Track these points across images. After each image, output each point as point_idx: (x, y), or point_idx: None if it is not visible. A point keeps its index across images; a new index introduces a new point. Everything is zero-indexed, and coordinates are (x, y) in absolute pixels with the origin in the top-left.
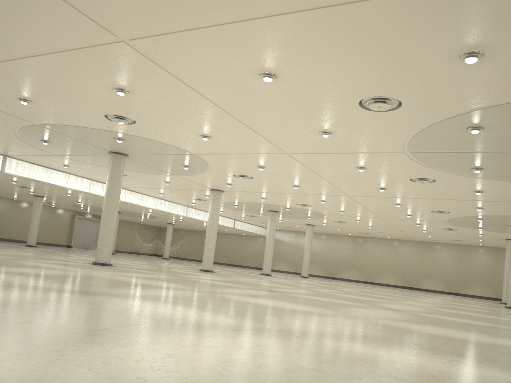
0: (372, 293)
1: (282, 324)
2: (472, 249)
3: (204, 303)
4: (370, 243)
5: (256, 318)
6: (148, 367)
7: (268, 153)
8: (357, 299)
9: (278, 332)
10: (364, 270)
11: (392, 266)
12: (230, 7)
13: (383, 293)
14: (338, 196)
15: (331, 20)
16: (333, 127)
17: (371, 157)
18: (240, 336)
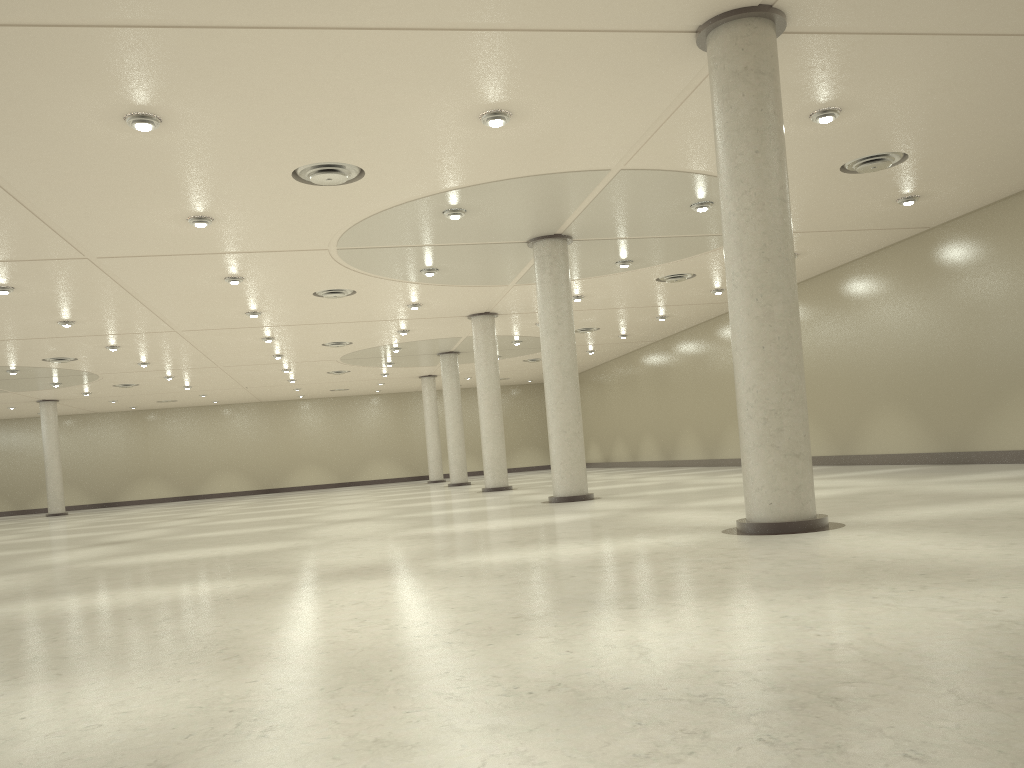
0: (251, 510)
1: (323, 567)
2: (363, 401)
3: (114, 579)
4: (178, 420)
5: (264, 571)
6: (390, 630)
7: (41, 260)
8: (271, 522)
9: (355, 573)
10: (175, 474)
11: (230, 456)
12: (143, 2)
13: (266, 507)
14: (153, 334)
15: (319, 47)
16: (220, 210)
17: (264, 260)
18: (337, 587)
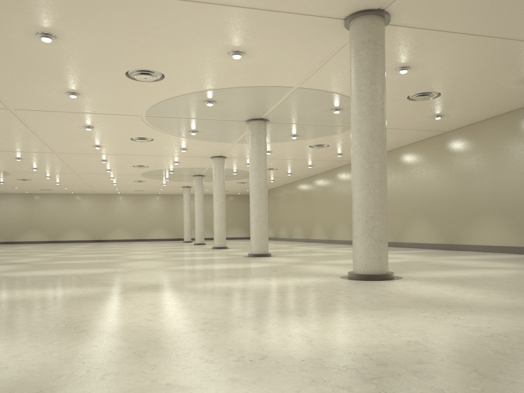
0: (88, 250)
1: (130, 283)
2: (151, 197)
3: (13, 283)
4: (51, 200)
5: (98, 284)
6: (170, 320)
7: None
8: (100, 257)
9: (148, 288)
10: (47, 229)
11: (78, 221)
12: None
13: (97, 249)
14: (41, 153)
15: (147, 6)
16: (84, 89)
17: (106, 118)
18: (138, 295)
